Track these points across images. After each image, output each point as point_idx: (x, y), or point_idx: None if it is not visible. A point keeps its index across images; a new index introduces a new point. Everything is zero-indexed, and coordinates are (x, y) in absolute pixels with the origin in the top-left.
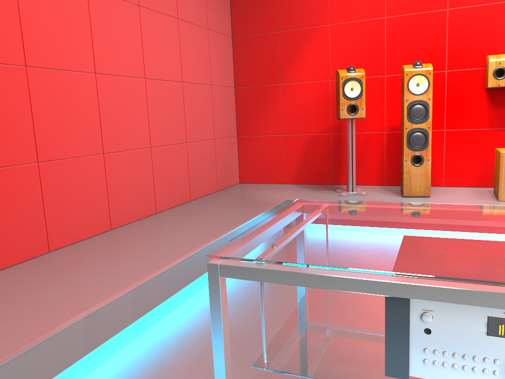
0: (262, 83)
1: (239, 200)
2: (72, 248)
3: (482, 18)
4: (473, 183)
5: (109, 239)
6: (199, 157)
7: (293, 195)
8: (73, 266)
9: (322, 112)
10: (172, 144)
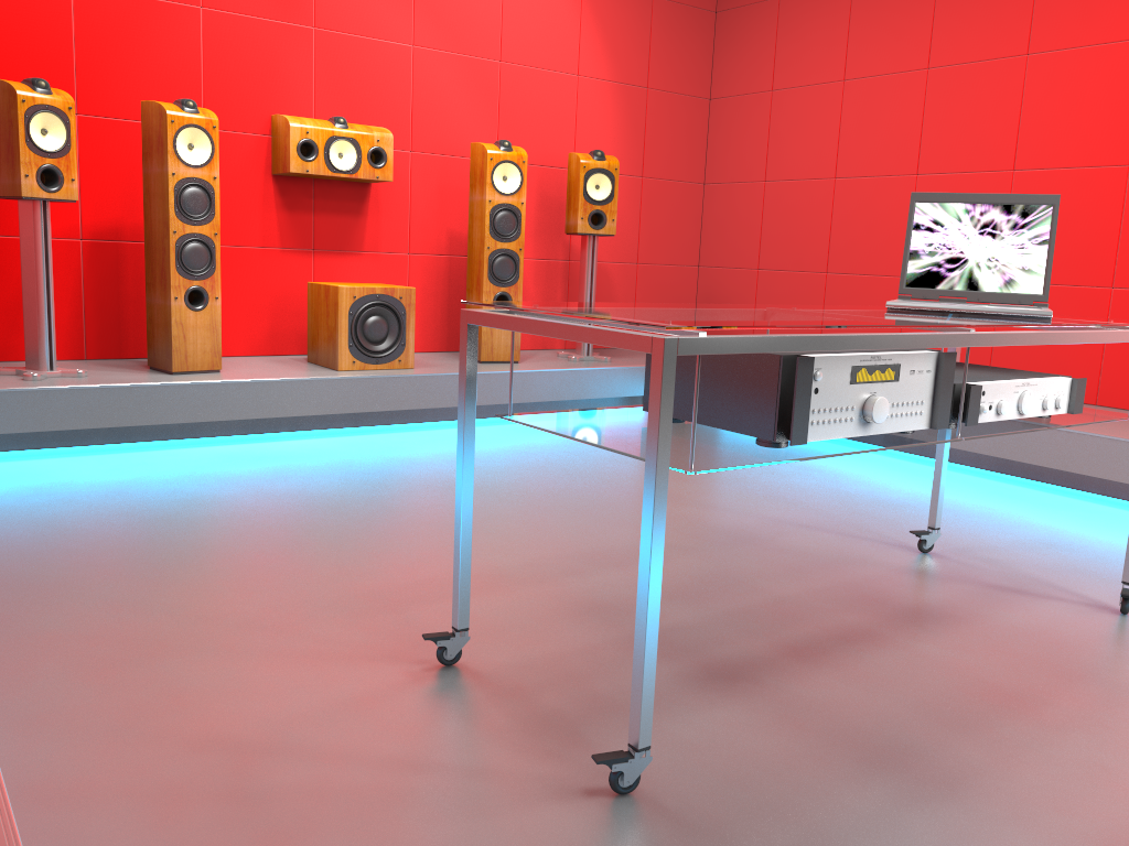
0: None
1: None
2: None
3: (262, 44)
4: (259, 349)
5: None
6: None
7: None
8: None
9: None
10: None
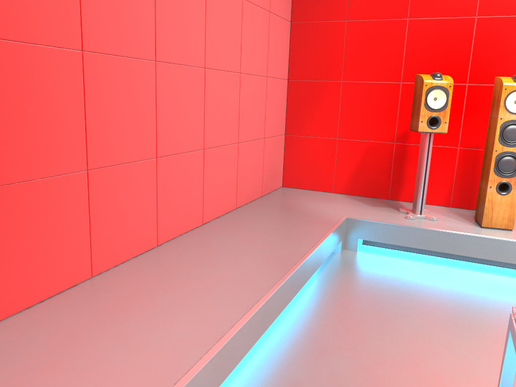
0: (321, 78)
1: (292, 212)
2: (118, 273)
3: None
4: None
5: (159, 262)
6: (249, 159)
7: (351, 211)
8: (128, 305)
9: (387, 118)
10: (225, 145)
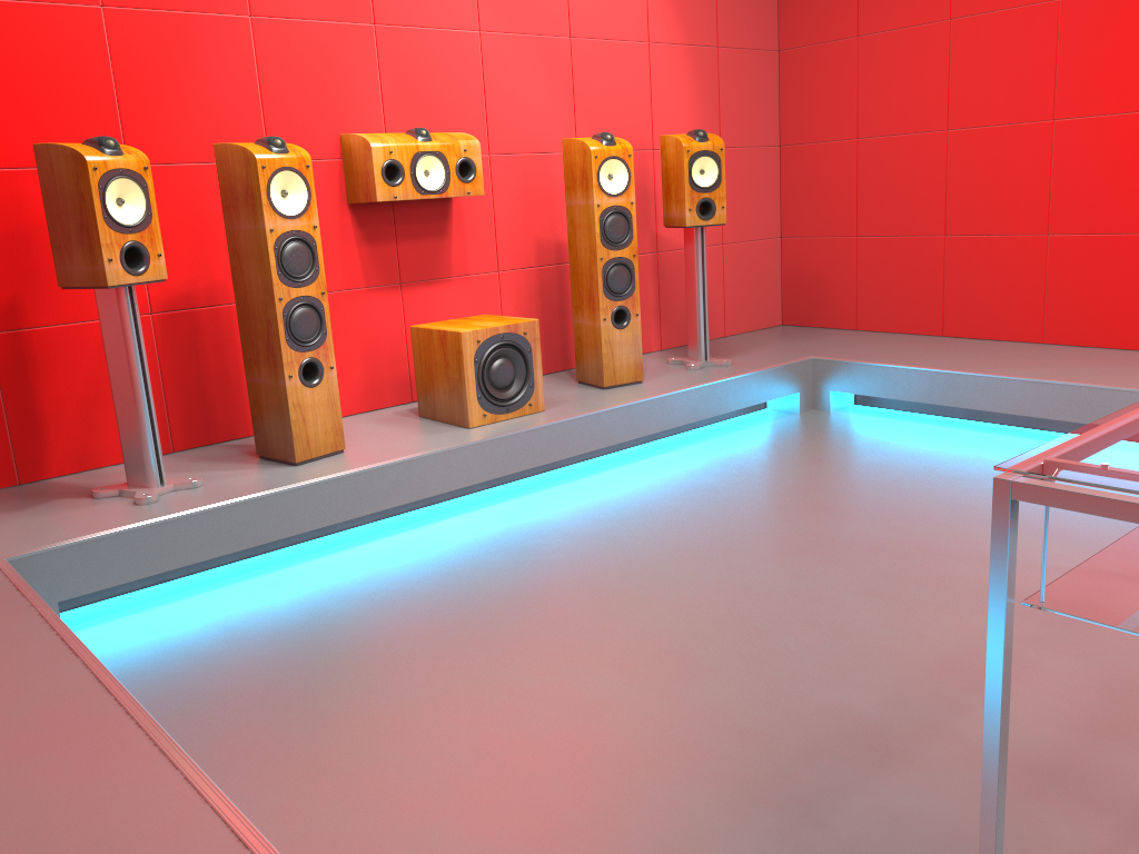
0: None
1: None
2: None
3: (320, 52)
4: (356, 406)
5: None
6: None
7: None
8: None
9: None
10: None
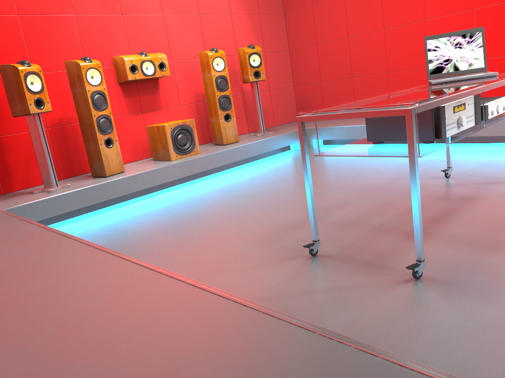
0: None
1: None
2: None
3: (102, 26)
4: (129, 160)
5: None
6: None
7: None
8: None
9: None
10: None
